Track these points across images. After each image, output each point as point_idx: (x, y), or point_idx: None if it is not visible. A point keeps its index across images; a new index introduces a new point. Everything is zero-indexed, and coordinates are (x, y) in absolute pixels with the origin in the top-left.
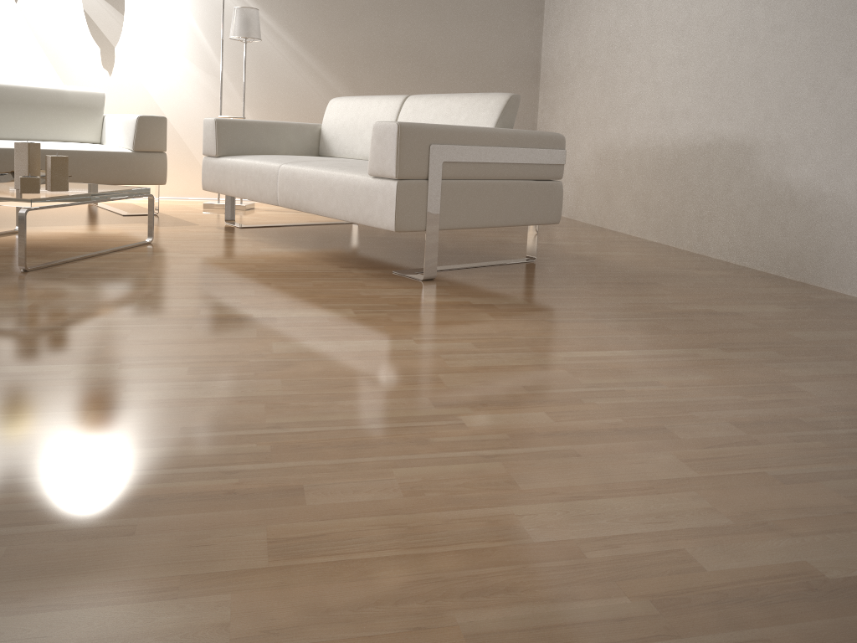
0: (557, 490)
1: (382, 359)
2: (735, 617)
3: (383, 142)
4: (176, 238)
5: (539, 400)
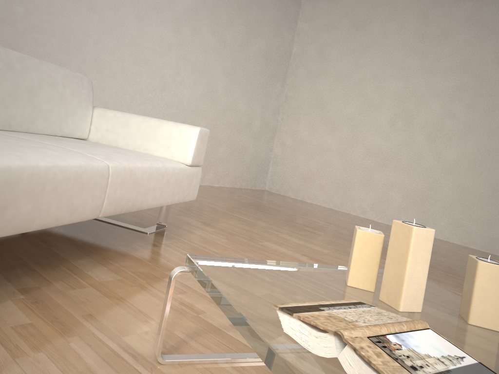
0: (333, 230)
1: (304, 239)
2: (343, 227)
3: (203, 142)
4: (77, 357)
5: (296, 227)
